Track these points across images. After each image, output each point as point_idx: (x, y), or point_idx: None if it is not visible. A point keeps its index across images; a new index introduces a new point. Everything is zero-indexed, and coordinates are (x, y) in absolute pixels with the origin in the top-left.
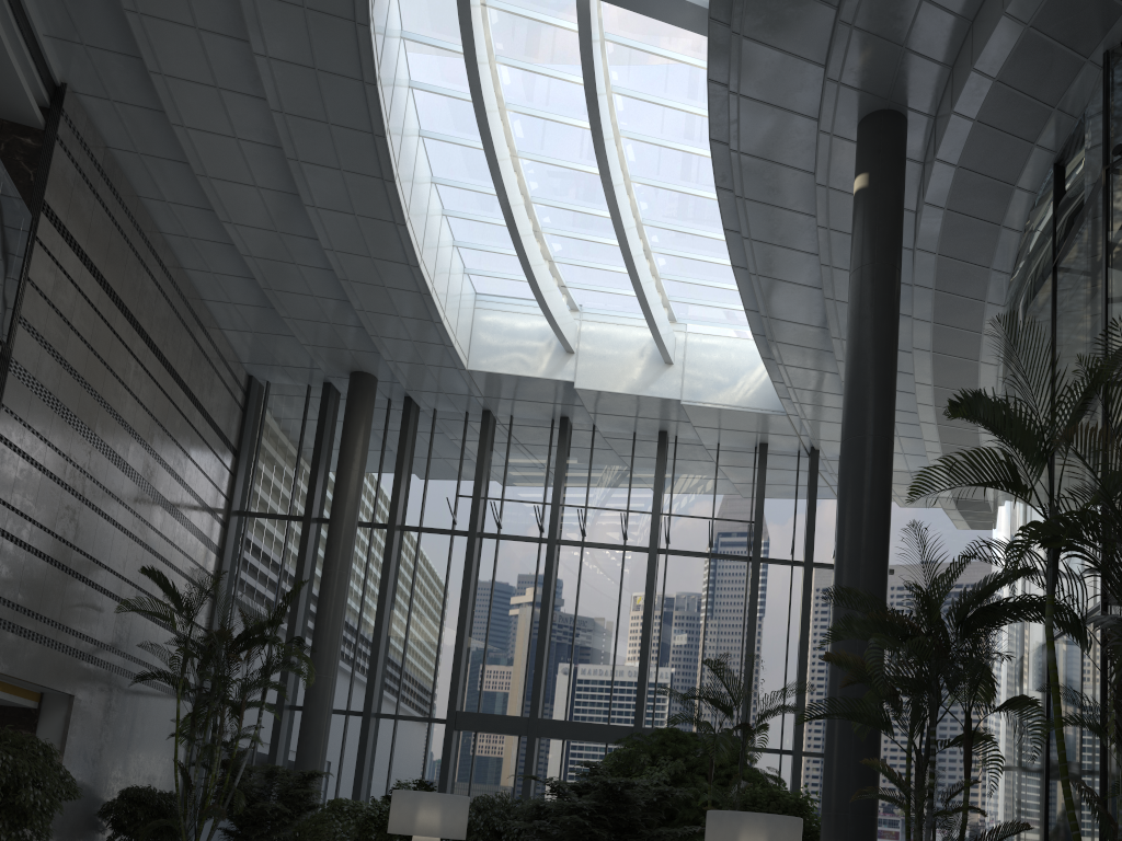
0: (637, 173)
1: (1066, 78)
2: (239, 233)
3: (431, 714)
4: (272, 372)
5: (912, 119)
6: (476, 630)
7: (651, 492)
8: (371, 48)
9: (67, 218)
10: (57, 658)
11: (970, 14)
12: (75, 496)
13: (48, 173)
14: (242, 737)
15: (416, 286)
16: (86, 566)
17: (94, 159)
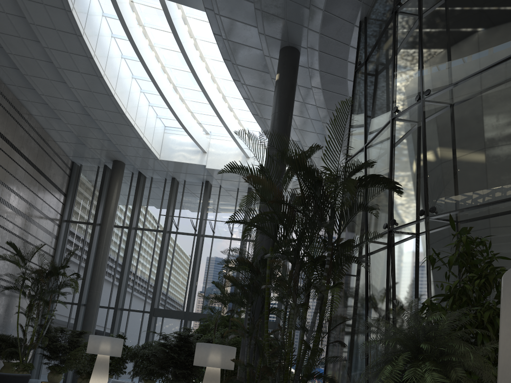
0: (217, 74)
1: (348, 32)
2: (48, 99)
3: (144, 309)
4: (81, 160)
5: (301, 50)
6: (165, 273)
7: (244, 214)
8: (75, 21)
9: None
10: None
11: (307, 5)
12: None
13: None
14: (47, 314)
15: (126, 122)
16: None
17: None
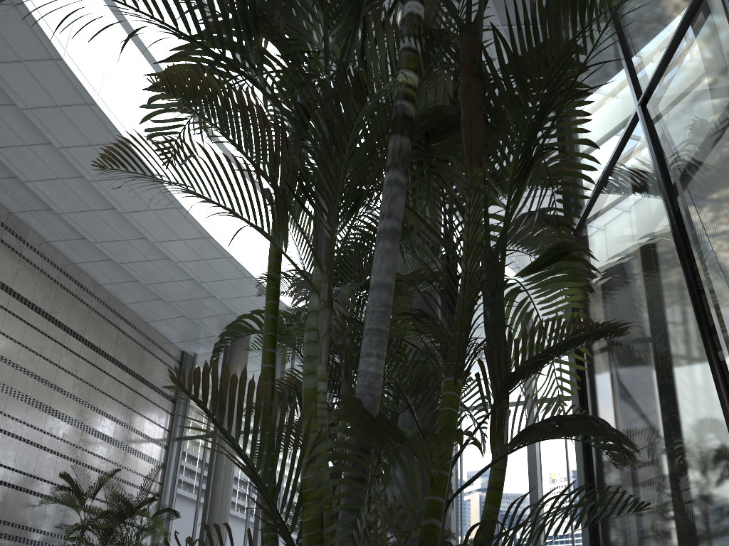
0: None
1: None
2: (107, 248)
3: None
4: (193, 346)
5: None
6: None
7: None
8: (75, 75)
9: None
10: None
11: None
12: None
13: None
14: None
15: (221, 253)
16: (7, 475)
17: None
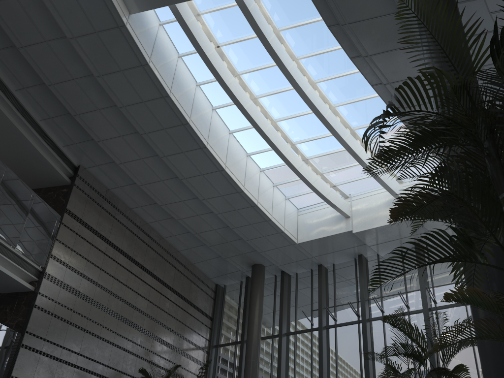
0: (336, 101)
1: None
2: (169, 209)
3: None
4: (223, 279)
5: None
6: None
7: (418, 278)
8: (155, 76)
9: (82, 215)
10: None
11: None
12: (94, 336)
13: (69, 198)
14: None
15: (248, 203)
16: (104, 370)
17: (100, 193)
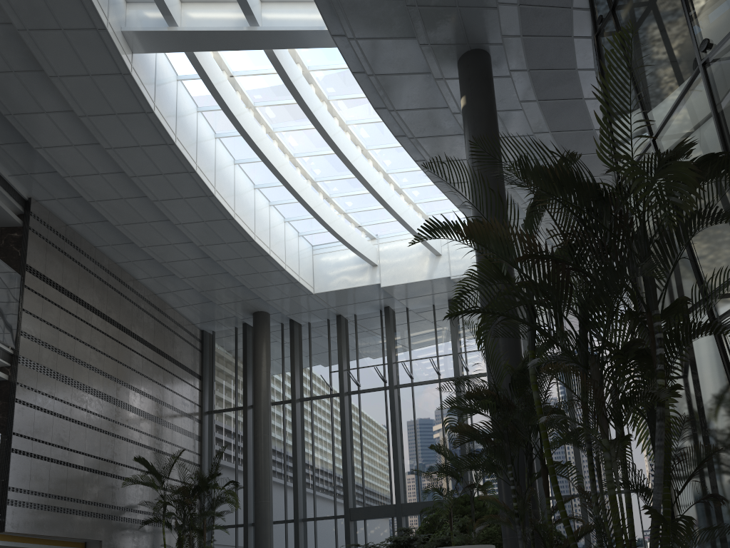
0: (369, 144)
1: None
2: (153, 251)
3: (335, 513)
4: (212, 325)
5: (491, 50)
6: (354, 454)
7: (451, 340)
8: (161, 124)
9: (45, 270)
10: (85, 520)
11: None
12: (80, 424)
13: (27, 249)
14: None
15: (259, 252)
16: (96, 463)
17: (59, 233)
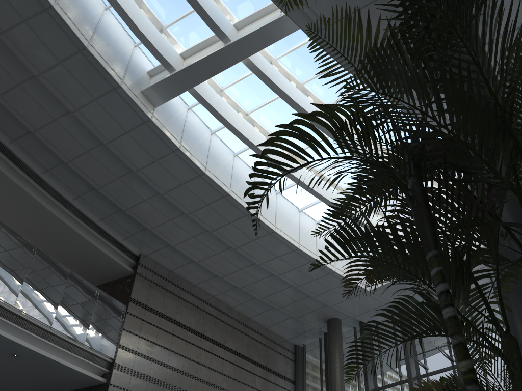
0: None
1: None
2: (231, 278)
3: None
4: (301, 339)
5: None
6: None
7: None
8: (188, 157)
9: (147, 301)
10: None
11: None
12: None
13: (132, 287)
14: None
15: (307, 259)
16: None
17: (162, 276)
